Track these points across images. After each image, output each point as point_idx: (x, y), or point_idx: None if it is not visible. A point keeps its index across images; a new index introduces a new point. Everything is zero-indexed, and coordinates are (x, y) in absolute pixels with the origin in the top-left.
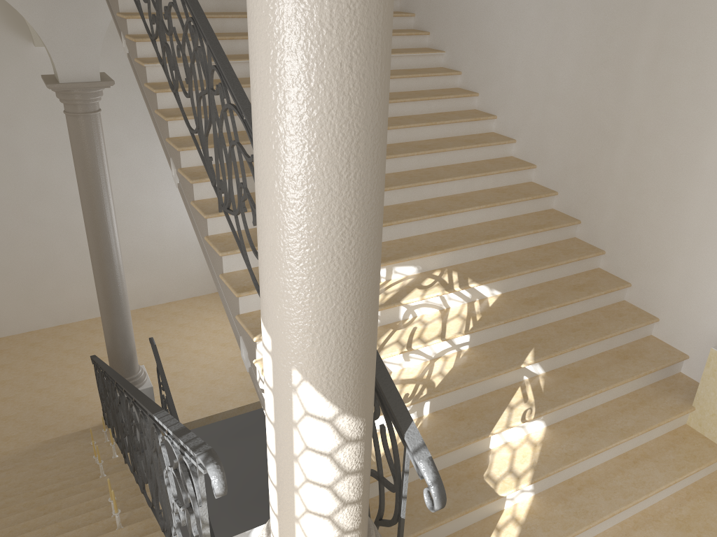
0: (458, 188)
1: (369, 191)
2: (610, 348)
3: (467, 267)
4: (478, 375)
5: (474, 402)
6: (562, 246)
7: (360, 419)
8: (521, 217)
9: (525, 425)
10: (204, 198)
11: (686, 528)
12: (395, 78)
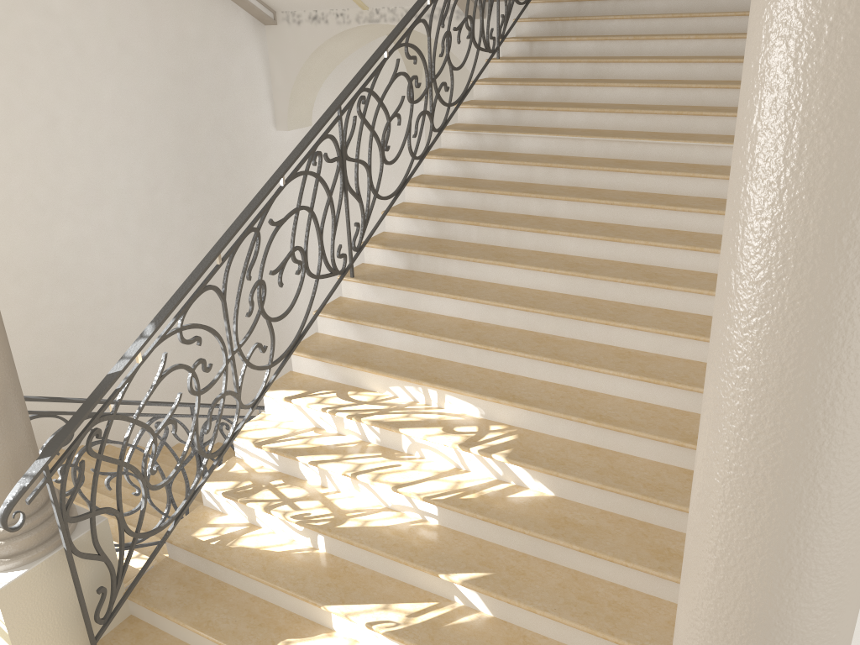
0: (648, 344)
1: None
2: None
3: (539, 440)
4: (386, 547)
5: (372, 576)
6: None
7: None
8: None
9: (380, 637)
10: (373, 263)
11: None
12: (717, 178)
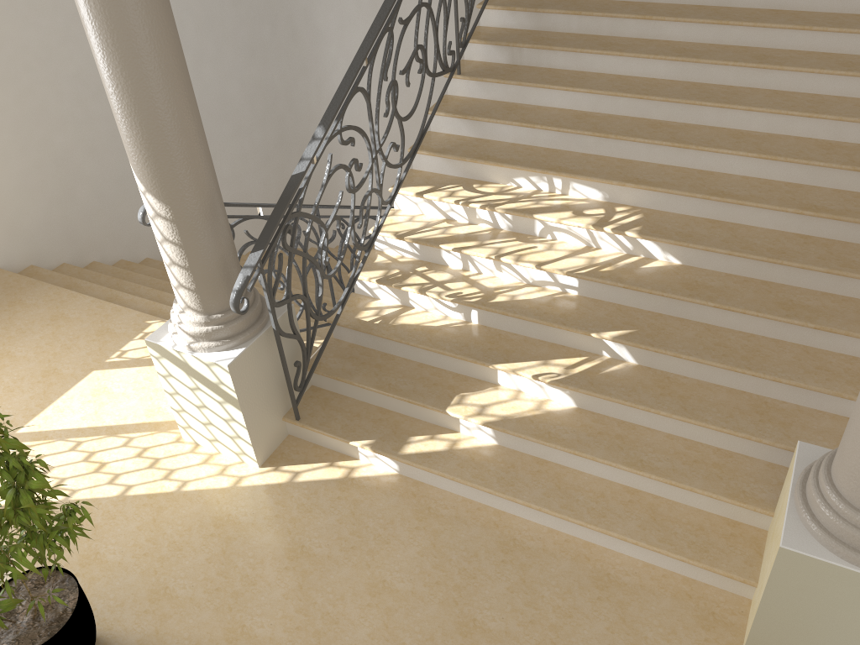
0: (760, 124)
1: (110, 37)
2: (763, 395)
3: (664, 217)
4: (538, 316)
5: (525, 340)
6: (842, 250)
7: (163, 204)
8: (822, 191)
9: (543, 386)
10: (473, 59)
11: (600, 585)
12: None
